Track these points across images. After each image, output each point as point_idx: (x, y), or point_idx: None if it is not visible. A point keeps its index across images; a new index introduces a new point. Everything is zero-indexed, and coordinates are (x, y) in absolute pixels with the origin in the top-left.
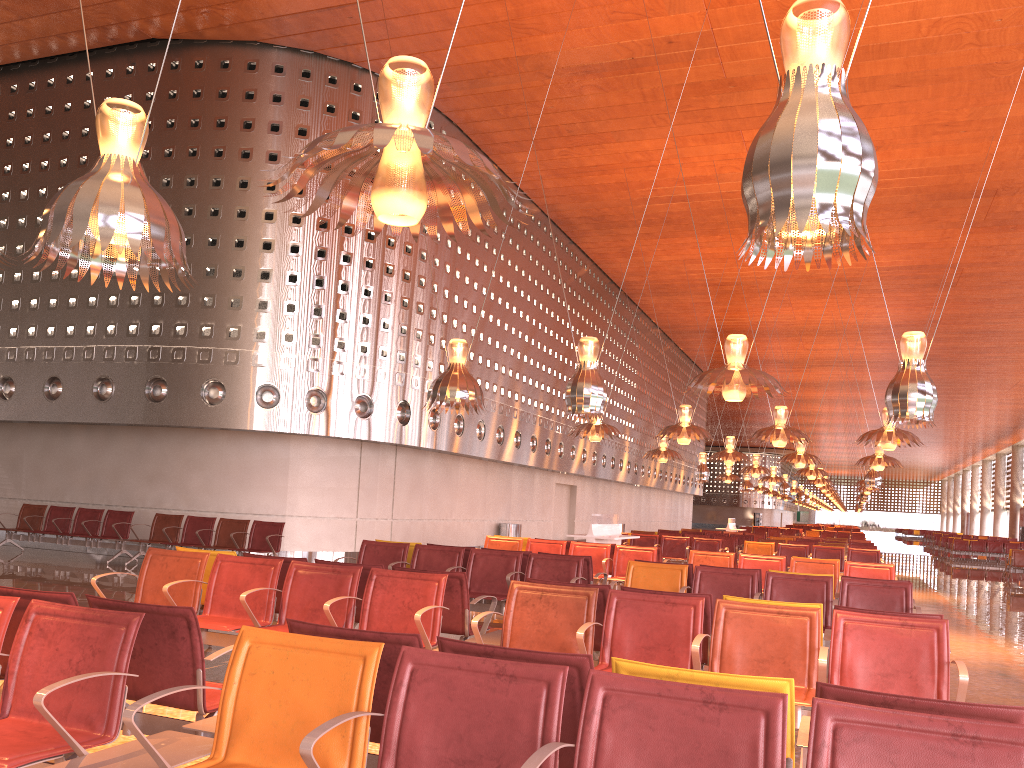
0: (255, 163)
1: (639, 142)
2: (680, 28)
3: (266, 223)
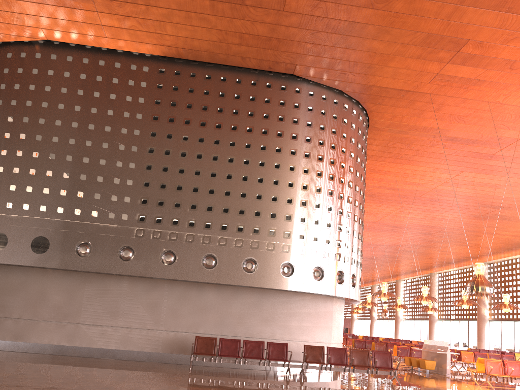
0: (337, 152)
1: (419, 166)
2: (511, 135)
3: (340, 184)
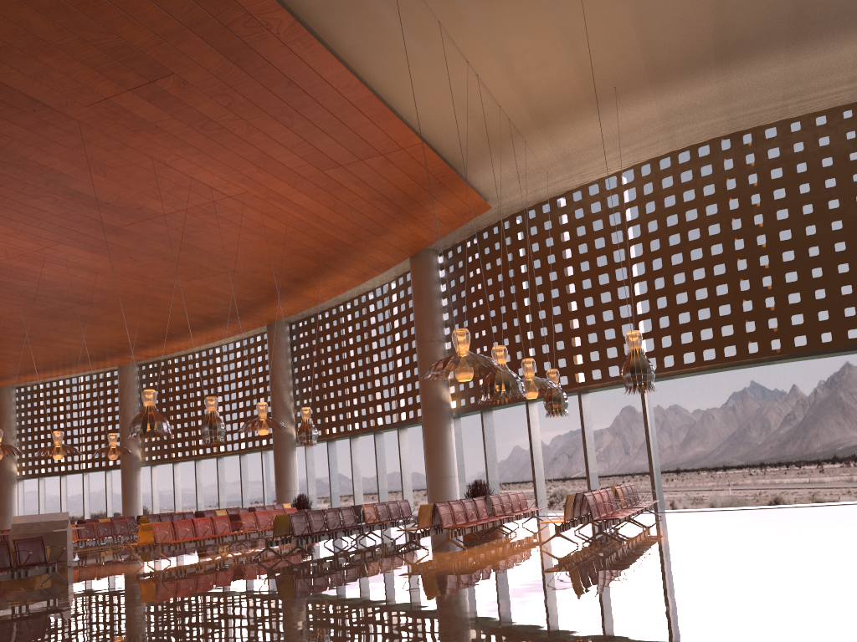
0: None
1: None
2: (156, 208)
3: None
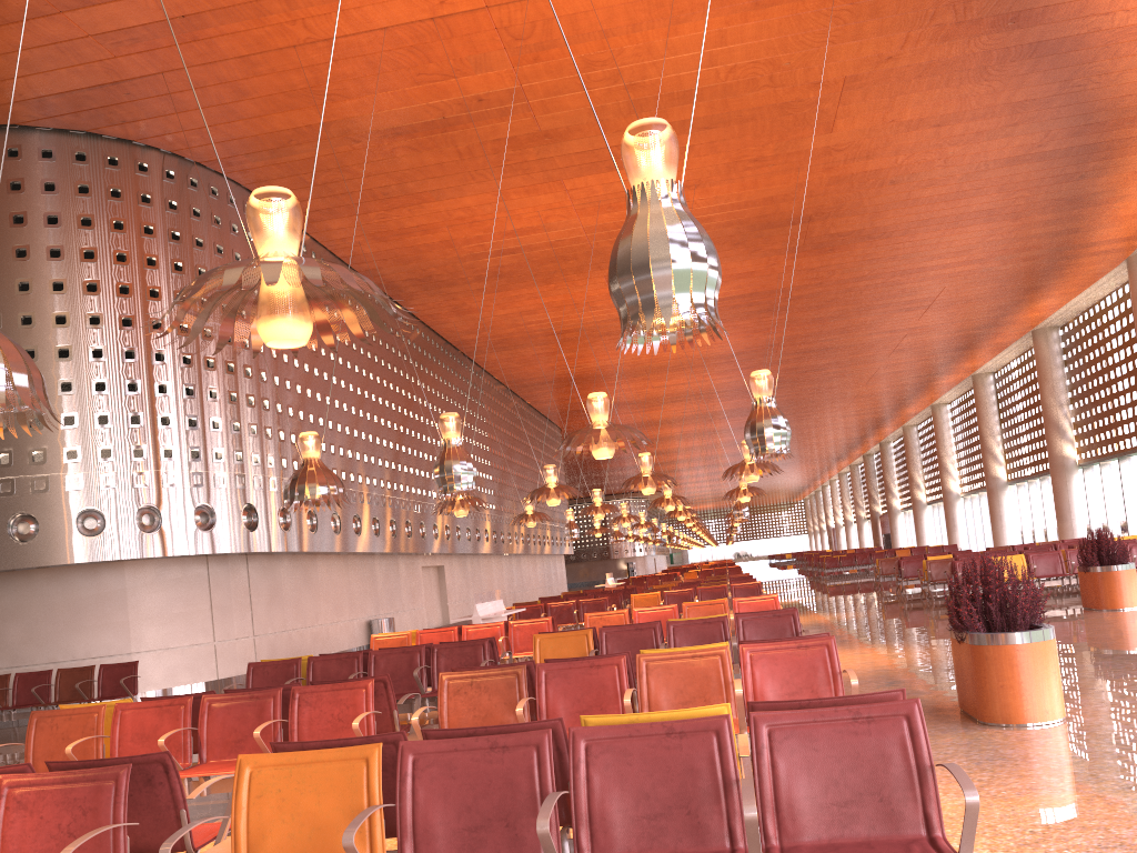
0: (35, 262)
1: (460, 199)
2: (489, 86)
3: (59, 328)
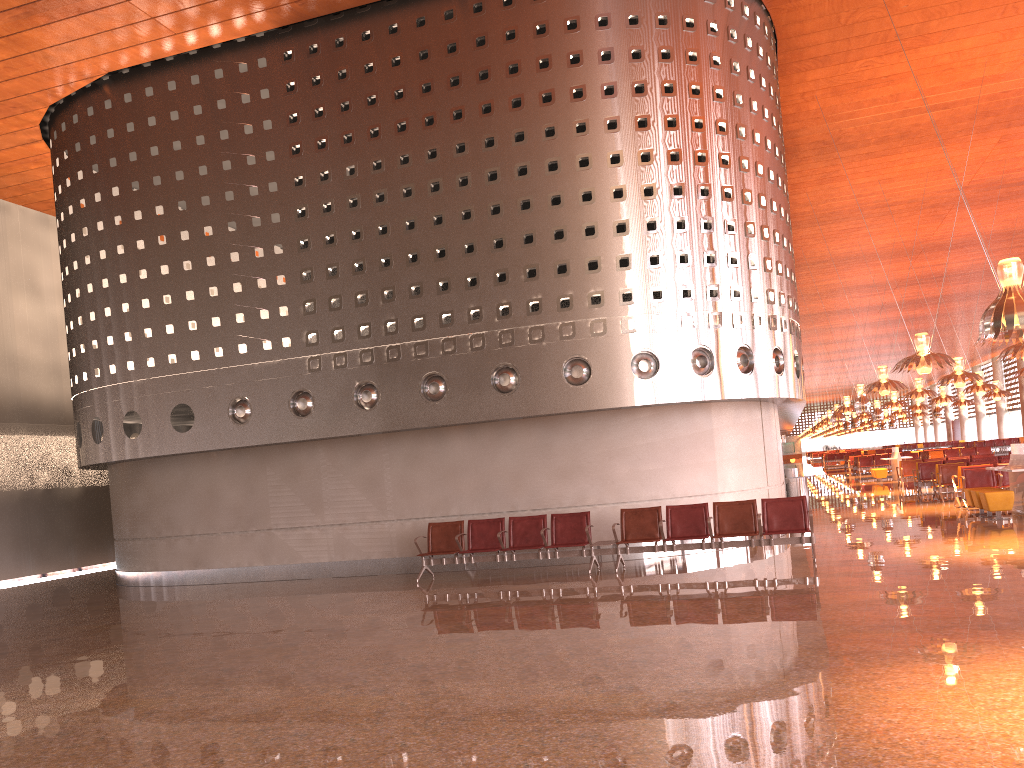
0: (651, 98)
1: (962, 40)
2: None
3: (672, 165)
